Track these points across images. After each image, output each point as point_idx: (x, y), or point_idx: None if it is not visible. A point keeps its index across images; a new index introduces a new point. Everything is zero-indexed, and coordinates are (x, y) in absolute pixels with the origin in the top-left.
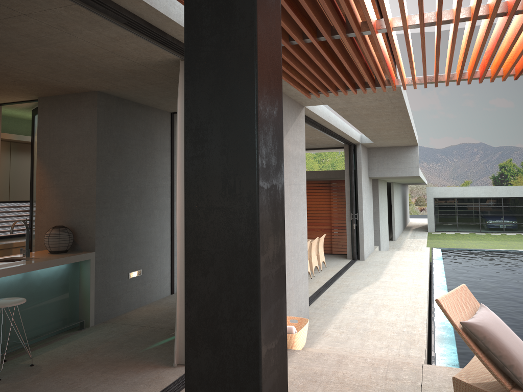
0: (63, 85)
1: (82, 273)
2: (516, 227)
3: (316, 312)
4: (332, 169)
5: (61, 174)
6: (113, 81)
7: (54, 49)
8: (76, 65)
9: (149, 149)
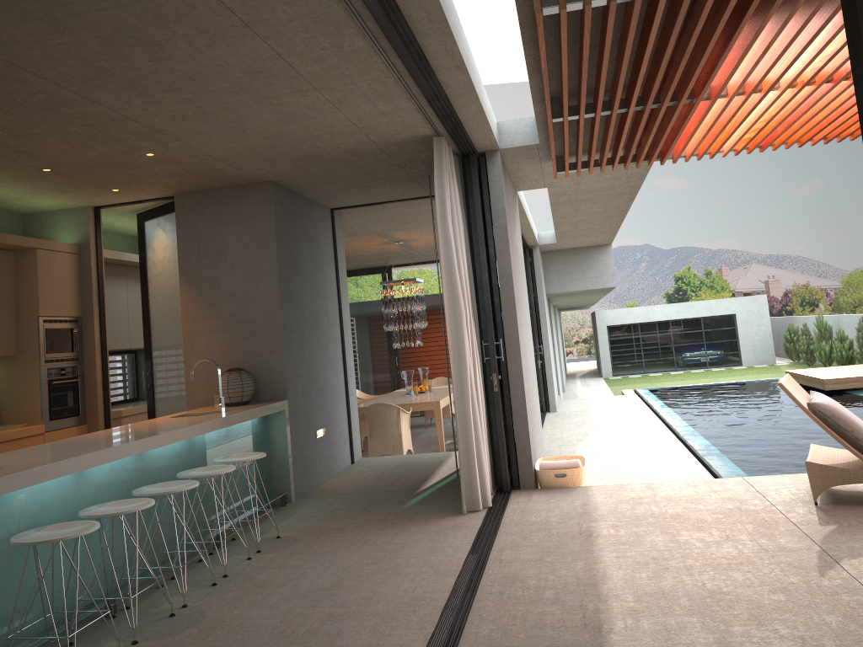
0: (236, 174)
1: (273, 431)
2: (724, 359)
3: None
4: None
5: (223, 299)
6: (309, 167)
7: (293, 127)
8: (291, 147)
9: (317, 260)
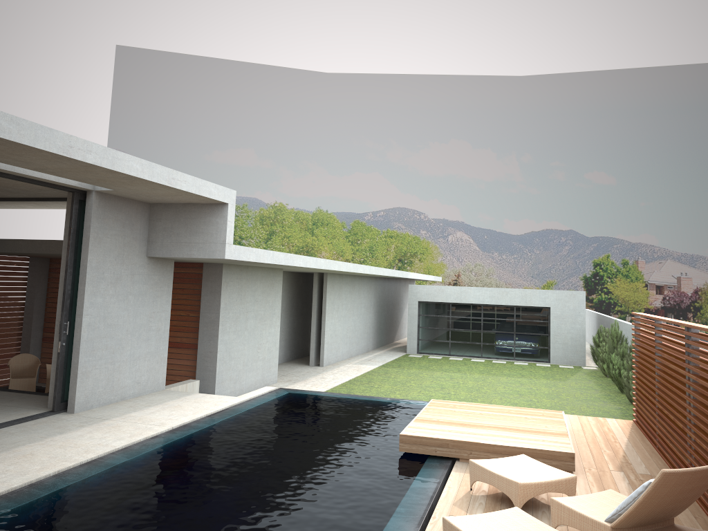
0: None
1: None
2: (532, 353)
3: None
4: (370, 254)
5: None
6: None
7: None
8: None
9: None
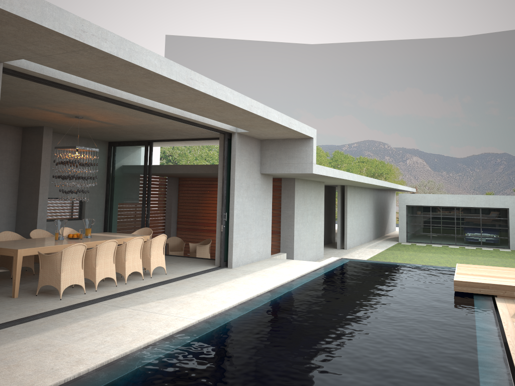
0: None
1: None
2: (495, 242)
3: (14, 331)
4: None
5: None
6: None
7: None
8: None
9: None
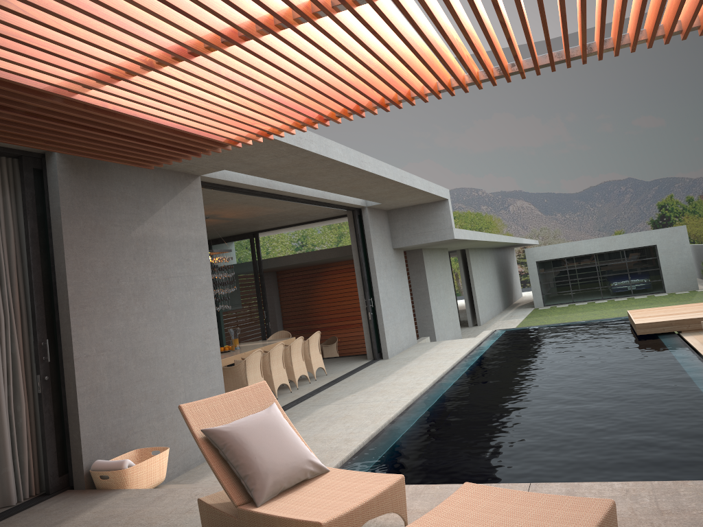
0: None
1: None
2: (648, 287)
3: None
4: None
5: None
6: None
7: None
8: None
9: None
